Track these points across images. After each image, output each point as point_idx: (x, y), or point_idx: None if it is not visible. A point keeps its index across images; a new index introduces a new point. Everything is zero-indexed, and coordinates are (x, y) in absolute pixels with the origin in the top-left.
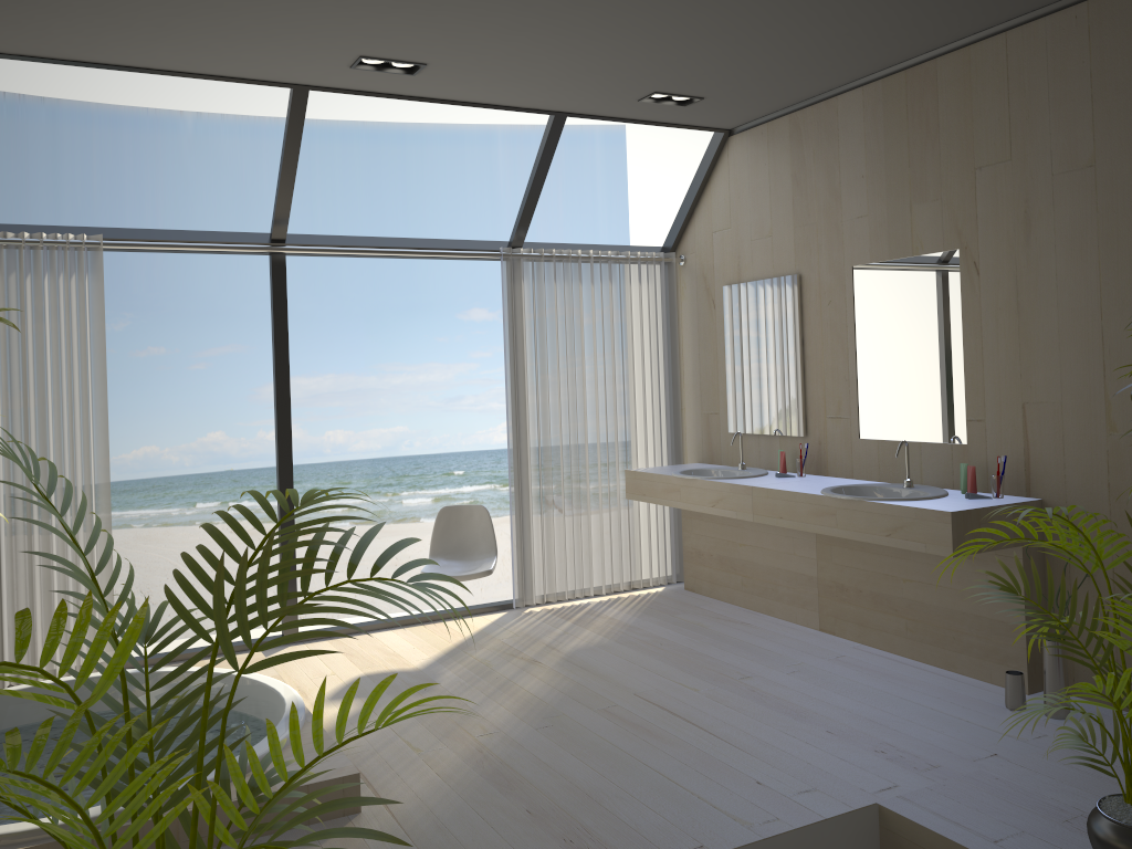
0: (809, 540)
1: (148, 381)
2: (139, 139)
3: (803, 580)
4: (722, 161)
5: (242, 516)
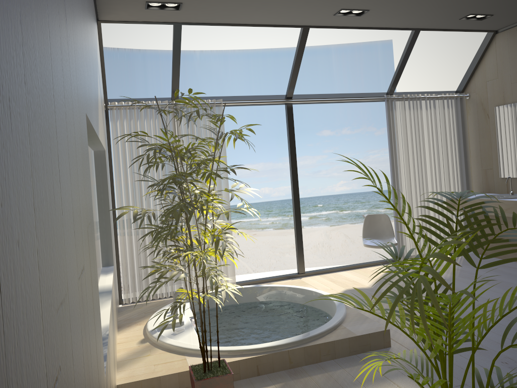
0: None
1: None
2: None
3: None
4: (491, 46)
5: None
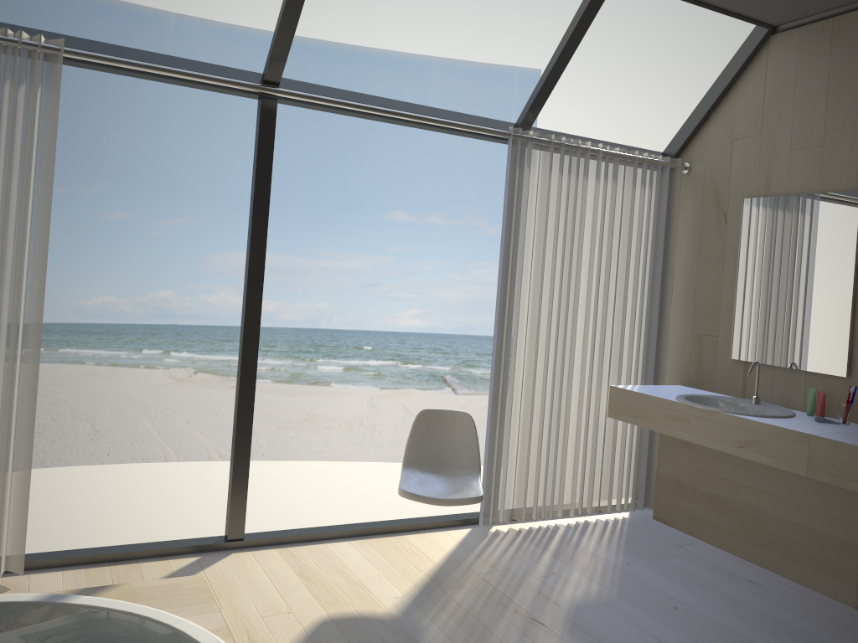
0: (852, 500)
1: (113, 240)
2: (128, 31)
3: (835, 545)
4: (757, 62)
5: (180, 365)
